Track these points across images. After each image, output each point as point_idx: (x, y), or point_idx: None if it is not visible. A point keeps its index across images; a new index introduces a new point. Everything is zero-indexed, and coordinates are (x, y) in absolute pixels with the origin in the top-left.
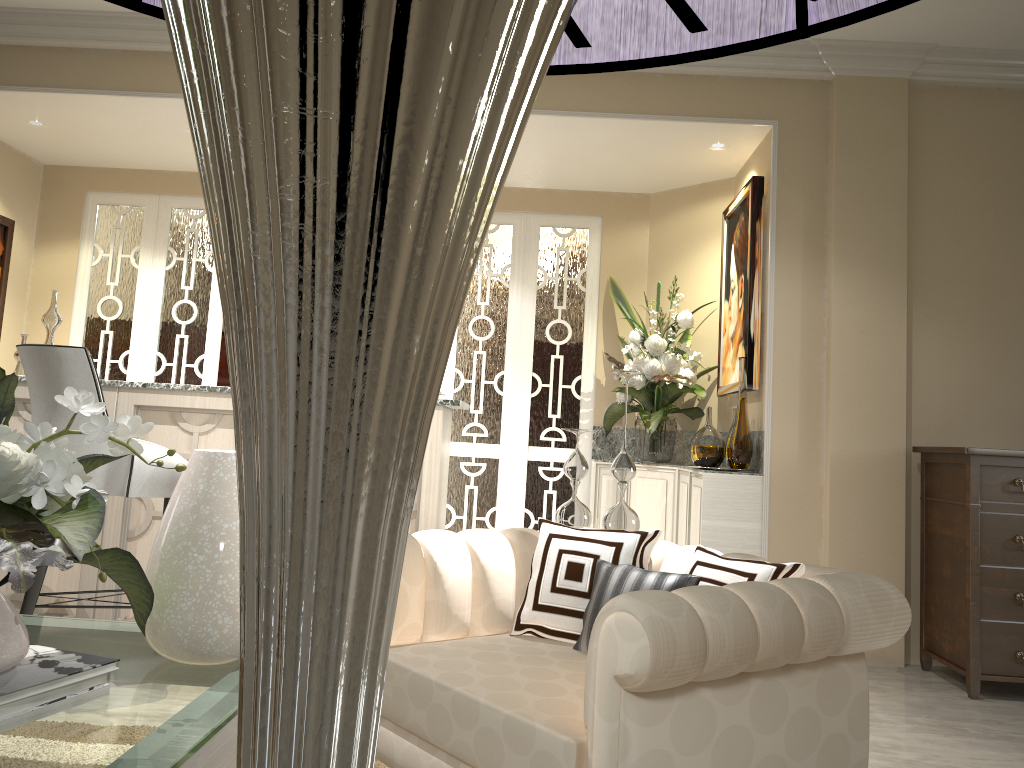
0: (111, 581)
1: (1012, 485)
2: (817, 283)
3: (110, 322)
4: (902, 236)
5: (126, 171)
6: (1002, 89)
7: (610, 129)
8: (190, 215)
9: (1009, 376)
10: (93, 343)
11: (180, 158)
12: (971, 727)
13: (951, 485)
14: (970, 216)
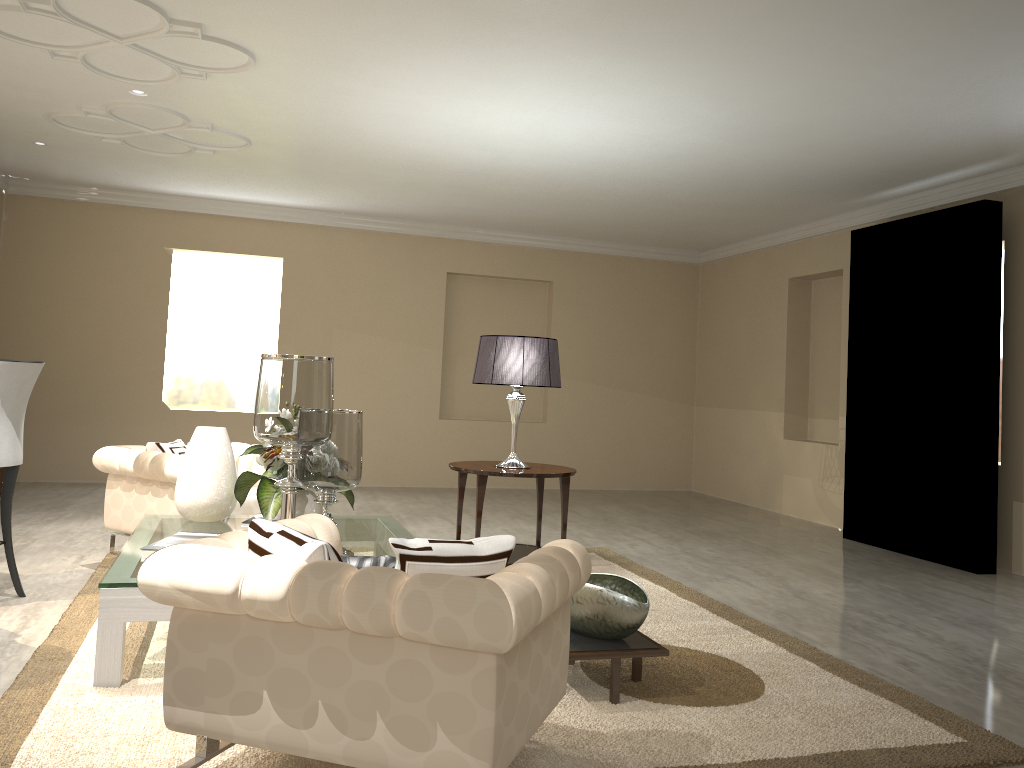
0: None
1: None
2: None
3: None
4: None
5: None
6: None
7: None
8: None
9: None
10: None
11: None
12: (33, 522)
13: None
14: None
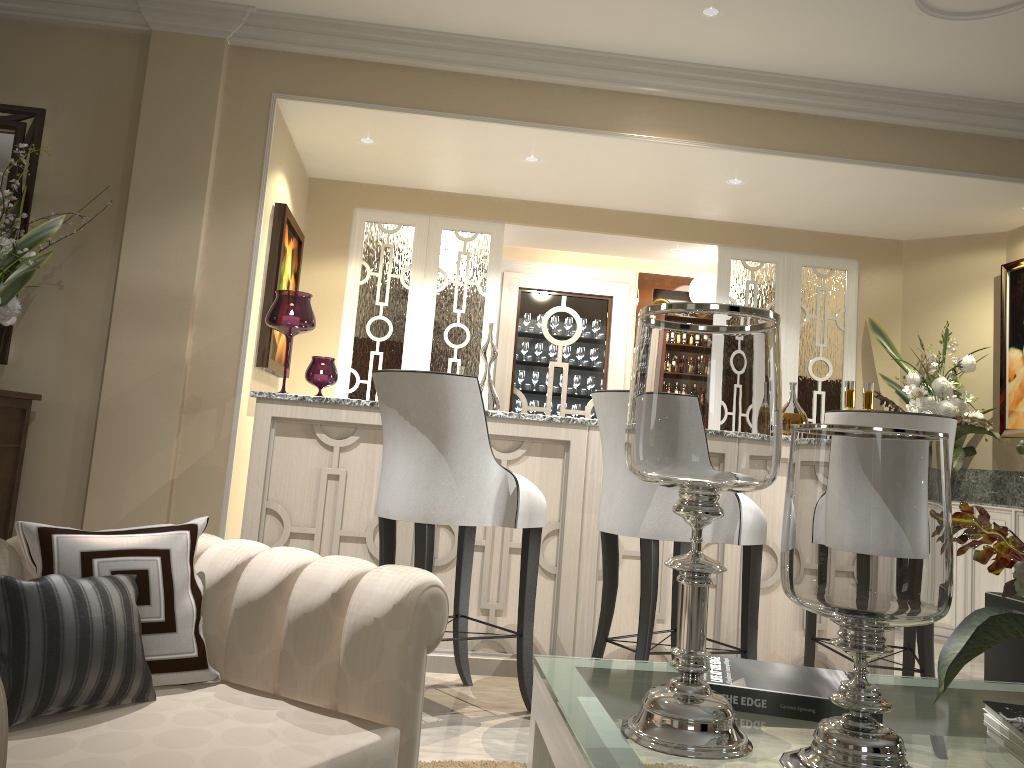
0: (589, 621)
1: None
2: None
3: (379, 343)
4: None
5: (396, 189)
6: None
7: (954, 186)
8: (461, 237)
9: None
10: (362, 364)
11: (471, 181)
12: None
13: None
14: None
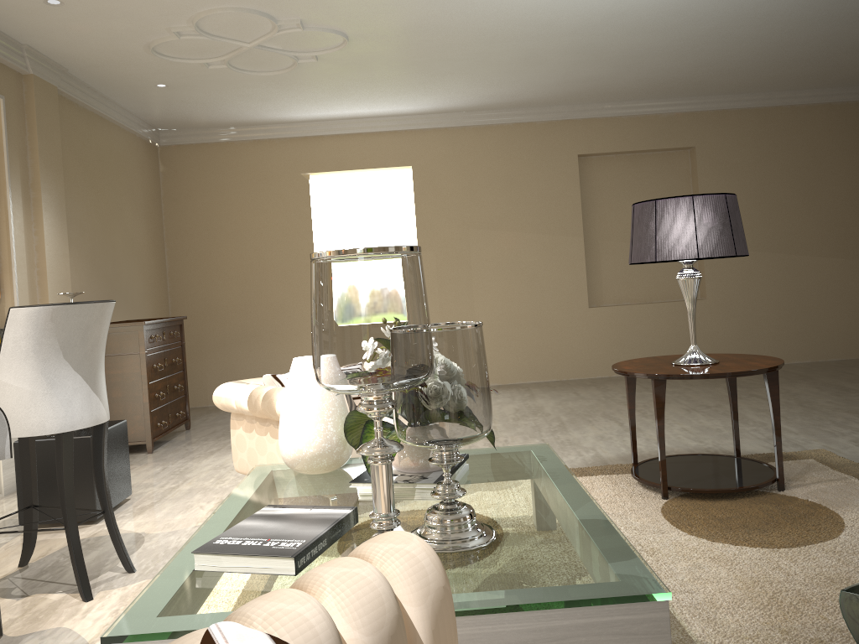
0: None
1: (151, 339)
2: (29, 221)
3: None
4: (63, 193)
5: None
6: (78, 104)
7: None
8: None
9: (92, 279)
10: None
11: None
12: (196, 455)
13: (119, 345)
14: (75, 182)
